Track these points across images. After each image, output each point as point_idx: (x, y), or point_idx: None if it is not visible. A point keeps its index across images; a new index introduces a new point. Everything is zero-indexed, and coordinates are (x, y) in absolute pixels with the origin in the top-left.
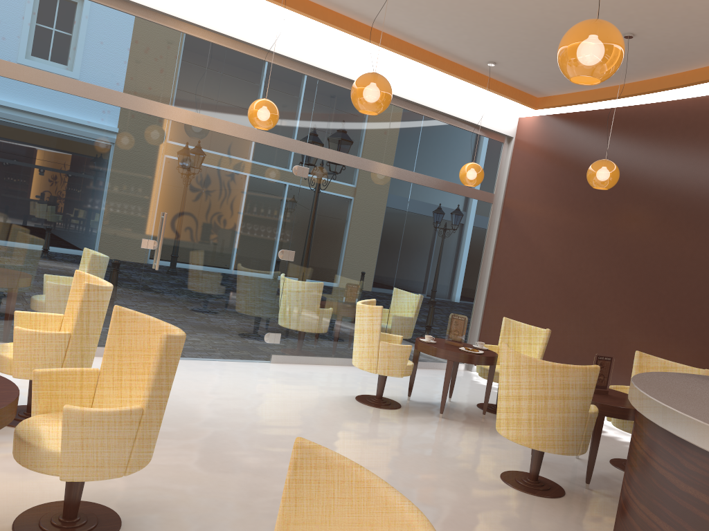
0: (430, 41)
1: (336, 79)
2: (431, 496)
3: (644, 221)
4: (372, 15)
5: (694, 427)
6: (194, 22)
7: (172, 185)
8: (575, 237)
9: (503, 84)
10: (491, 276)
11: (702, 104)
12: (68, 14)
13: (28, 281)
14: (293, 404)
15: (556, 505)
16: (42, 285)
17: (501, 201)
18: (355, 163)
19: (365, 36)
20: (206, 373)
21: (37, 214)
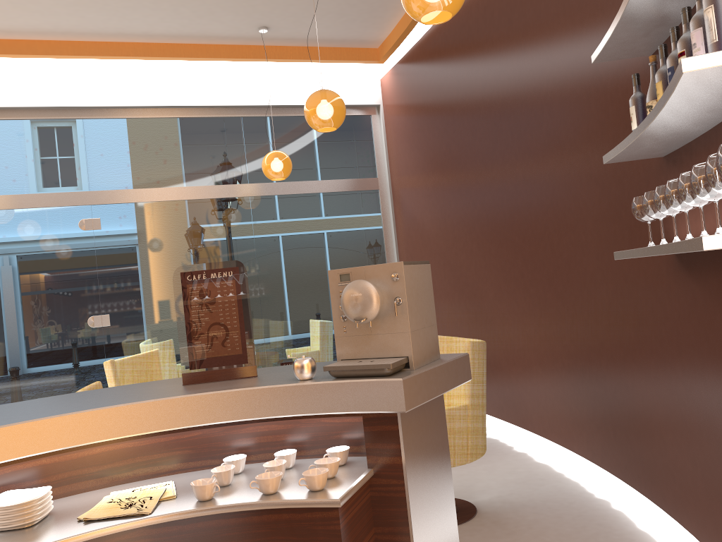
0: (170, 31)
1: (105, 111)
2: None
3: (483, 151)
4: (77, 28)
5: None
6: None
7: None
8: (444, 199)
9: (317, 47)
10: None
11: None
12: None
13: None
14: None
15: None
16: None
17: (388, 183)
18: (161, 196)
19: (97, 54)
20: None
21: None
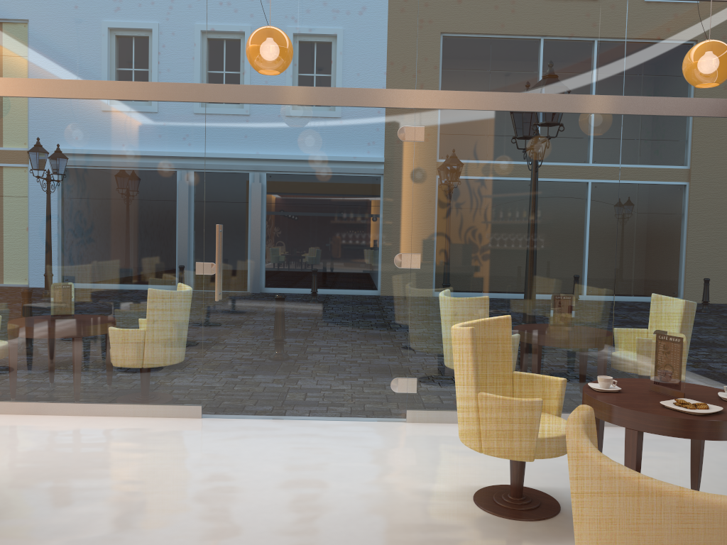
0: None
1: None
2: None
3: None
4: None
5: None
6: None
7: (224, 187)
8: None
9: None
10: None
11: None
12: (71, 4)
13: (72, 328)
14: (331, 504)
15: None
16: (87, 333)
17: None
18: (504, 103)
19: None
20: (274, 440)
21: (70, 248)
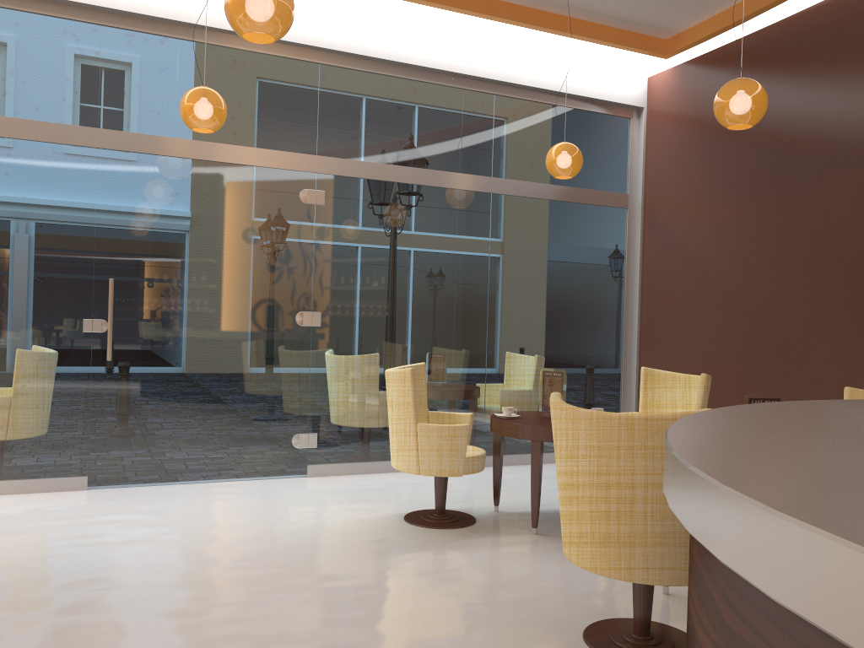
0: None
1: (347, 59)
2: None
3: (848, 182)
4: None
5: (709, 504)
6: (114, 7)
7: (117, 239)
8: (749, 231)
9: (604, 26)
10: (641, 314)
11: None
12: None
13: None
14: (287, 536)
15: None
16: None
17: (640, 203)
18: (396, 175)
19: None
20: (188, 500)
21: None
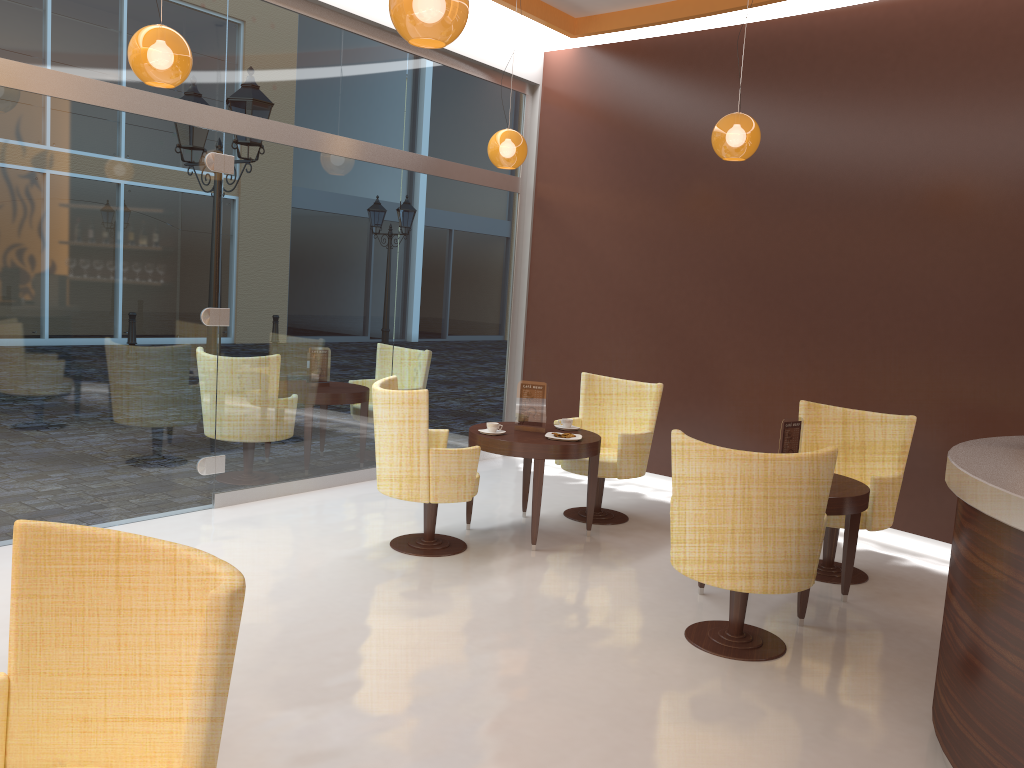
0: None
1: None
2: (629, 713)
3: (762, 204)
4: None
5: None
6: None
7: None
8: (658, 236)
9: None
10: (529, 307)
11: (835, 22)
12: None
13: None
14: (303, 585)
15: (790, 669)
16: None
17: (532, 188)
18: (311, 142)
19: None
20: None
21: None
